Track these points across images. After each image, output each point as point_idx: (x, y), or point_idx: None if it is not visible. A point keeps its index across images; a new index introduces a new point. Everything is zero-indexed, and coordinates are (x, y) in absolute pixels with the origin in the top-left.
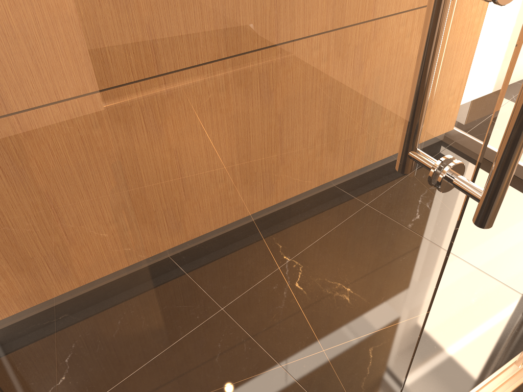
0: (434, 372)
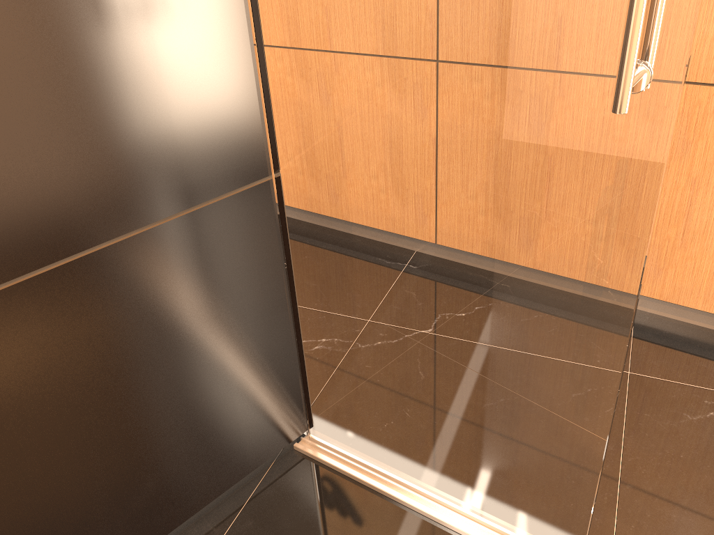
0: None
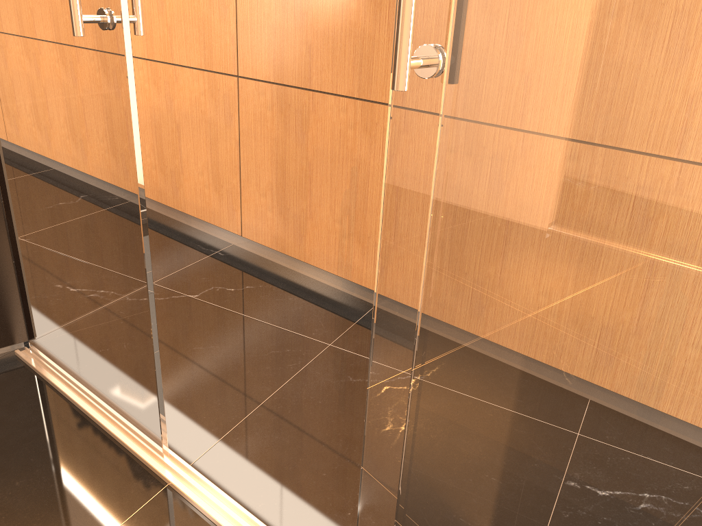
0: (308, 512)
